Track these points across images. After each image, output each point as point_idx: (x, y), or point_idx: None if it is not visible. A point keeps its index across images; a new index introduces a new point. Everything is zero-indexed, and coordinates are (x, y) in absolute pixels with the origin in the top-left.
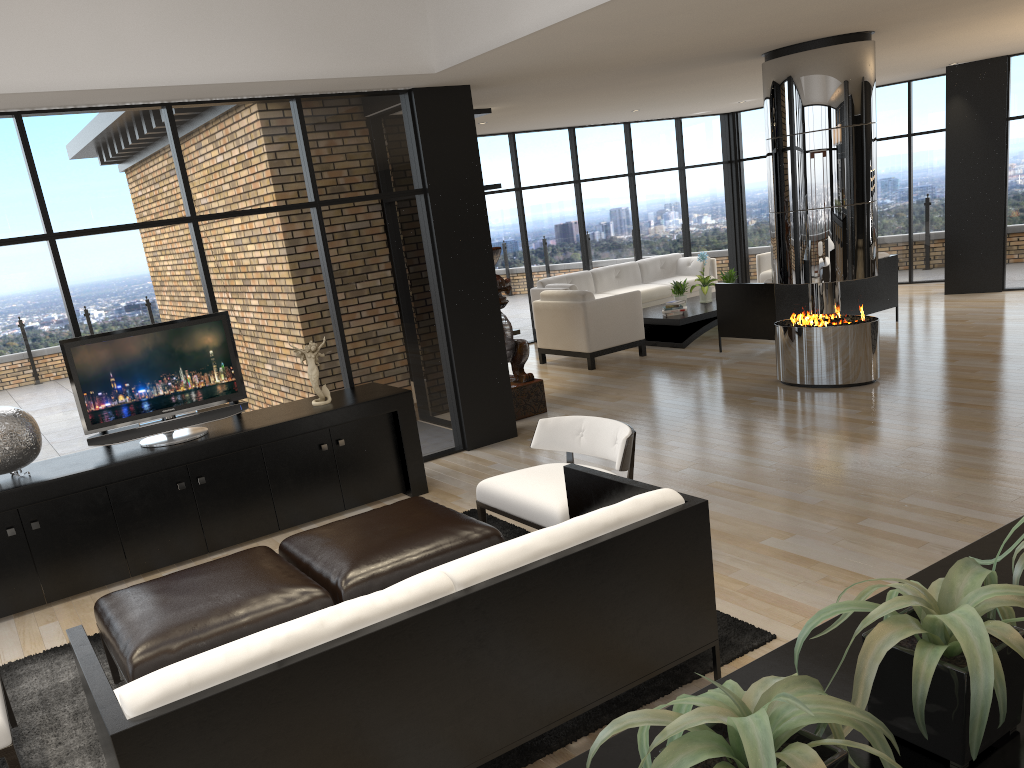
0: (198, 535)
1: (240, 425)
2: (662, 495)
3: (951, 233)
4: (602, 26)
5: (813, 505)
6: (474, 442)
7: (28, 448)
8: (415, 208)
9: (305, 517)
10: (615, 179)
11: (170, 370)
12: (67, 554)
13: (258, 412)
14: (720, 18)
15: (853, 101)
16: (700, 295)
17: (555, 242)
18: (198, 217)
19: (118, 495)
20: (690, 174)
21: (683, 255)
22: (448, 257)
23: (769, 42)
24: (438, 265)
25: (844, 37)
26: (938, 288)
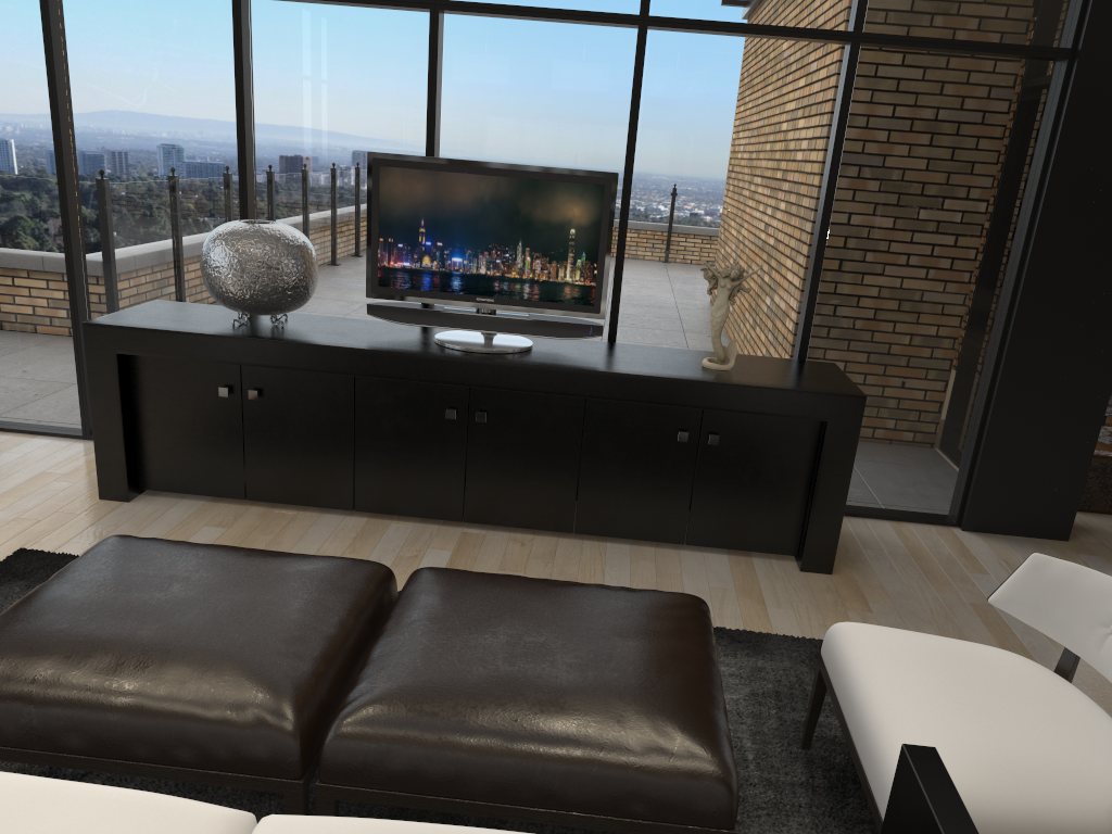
0: (455, 492)
1: (574, 357)
2: None
3: None
4: None
5: None
6: (979, 521)
7: (278, 289)
8: (1041, 85)
9: (618, 529)
10: None
11: (505, 241)
12: (284, 448)
13: (627, 348)
14: None
15: None
16: None
17: None
18: (650, 19)
19: (366, 395)
20: None
21: None
22: (1067, 189)
23: None
24: (1041, 199)
25: None
26: None
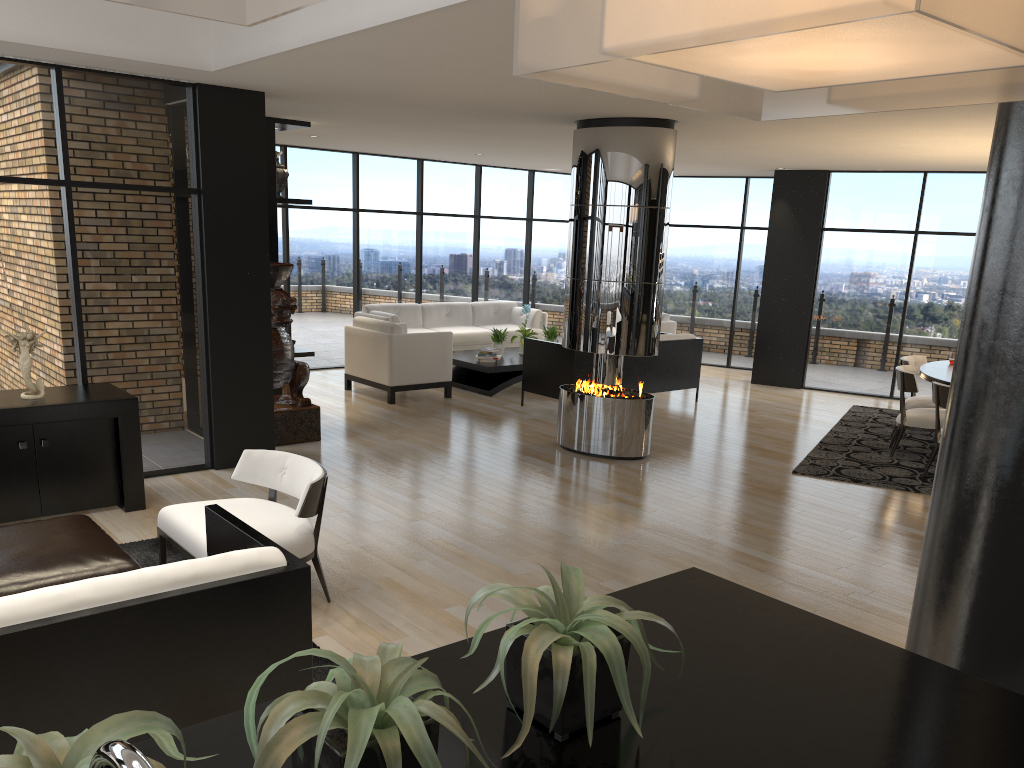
0: None
1: None
2: (260, 554)
3: (763, 326)
4: (371, 57)
5: (517, 576)
6: (224, 461)
7: None
8: (187, 207)
9: None
10: (460, 218)
11: None
12: None
13: None
14: (500, 75)
15: (649, 183)
16: (520, 346)
17: (389, 270)
18: None
19: None
20: (537, 227)
21: (521, 304)
22: (217, 265)
23: (573, 110)
24: (205, 271)
25: (647, 120)
26: (749, 376)
